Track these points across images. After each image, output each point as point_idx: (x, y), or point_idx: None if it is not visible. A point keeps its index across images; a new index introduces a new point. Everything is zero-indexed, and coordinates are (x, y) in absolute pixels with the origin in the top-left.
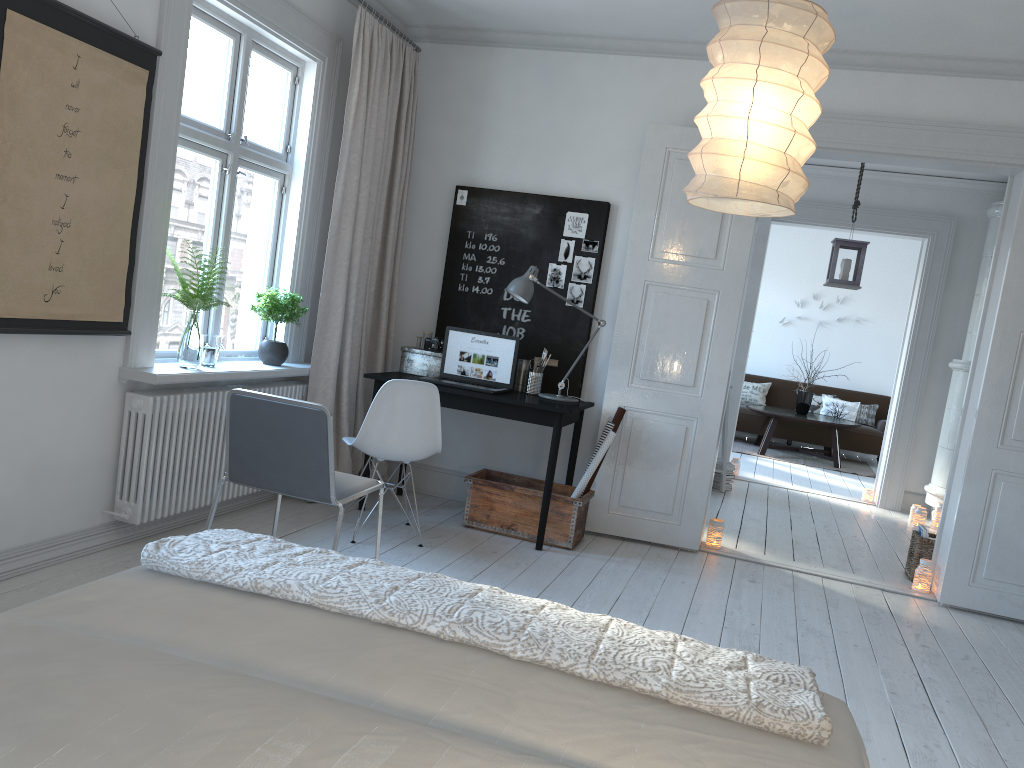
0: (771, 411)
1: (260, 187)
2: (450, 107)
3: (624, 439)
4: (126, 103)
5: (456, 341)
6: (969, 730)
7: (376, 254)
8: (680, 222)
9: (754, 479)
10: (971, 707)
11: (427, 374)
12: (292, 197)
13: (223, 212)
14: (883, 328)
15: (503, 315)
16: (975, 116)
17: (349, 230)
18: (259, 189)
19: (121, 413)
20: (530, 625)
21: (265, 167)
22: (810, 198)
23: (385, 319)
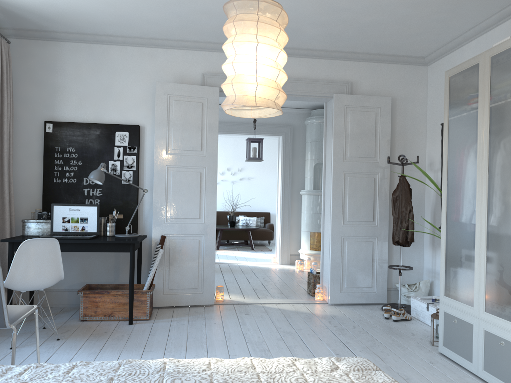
0: (218, 227)
1: None
2: (34, 76)
3: (166, 252)
4: None
5: (59, 211)
6: (376, 362)
7: None
8: (180, 133)
9: (221, 262)
10: (370, 351)
11: (42, 234)
12: None
13: None
14: (260, 181)
15: (85, 193)
16: (309, 75)
17: None
18: None
19: None
20: (214, 378)
21: None
22: (227, 121)
23: (8, 204)
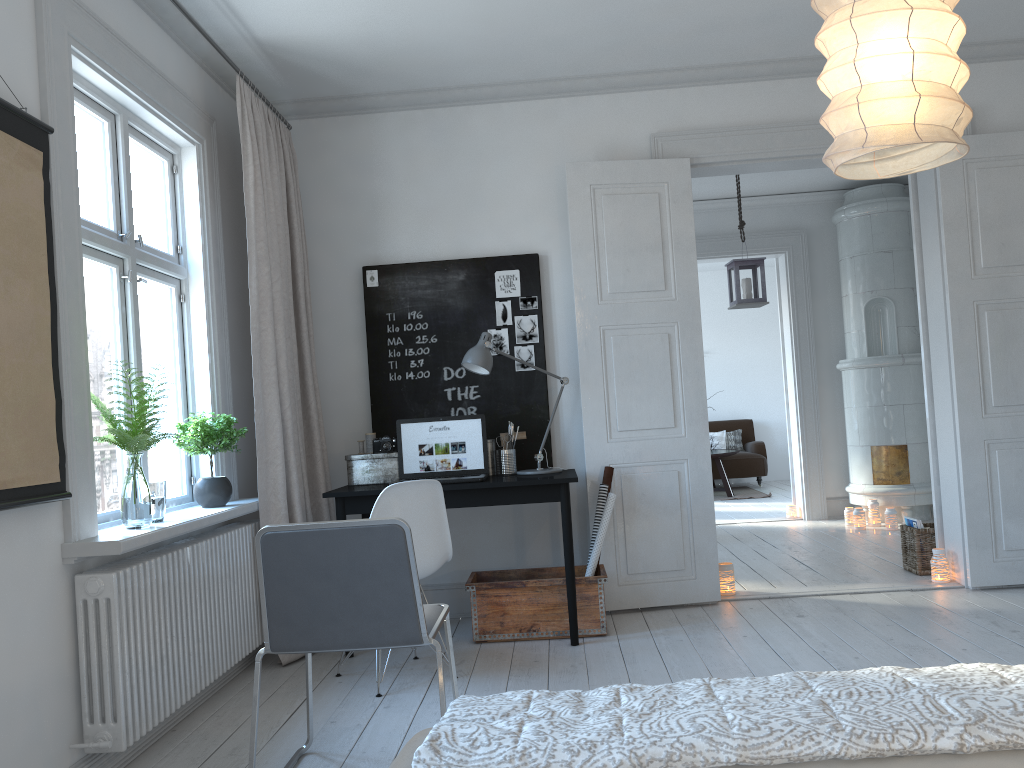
0: None
1: (158, 297)
2: (336, 184)
3: (617, 500)
4: (24, 193)
5: (411, 434)
6: None
7: (295, 356)
8: (622, 259)
9: None
10: None
11: (384, 480)
12: (194, 305)
13: (130, 330)
14: (725, 356)
15: (448, 397)
16: None
17: (270, 331)
18: (157, 300)
19: (71, 606)
20: None
21: (161, 272)
22: None
23: (318, 429)
